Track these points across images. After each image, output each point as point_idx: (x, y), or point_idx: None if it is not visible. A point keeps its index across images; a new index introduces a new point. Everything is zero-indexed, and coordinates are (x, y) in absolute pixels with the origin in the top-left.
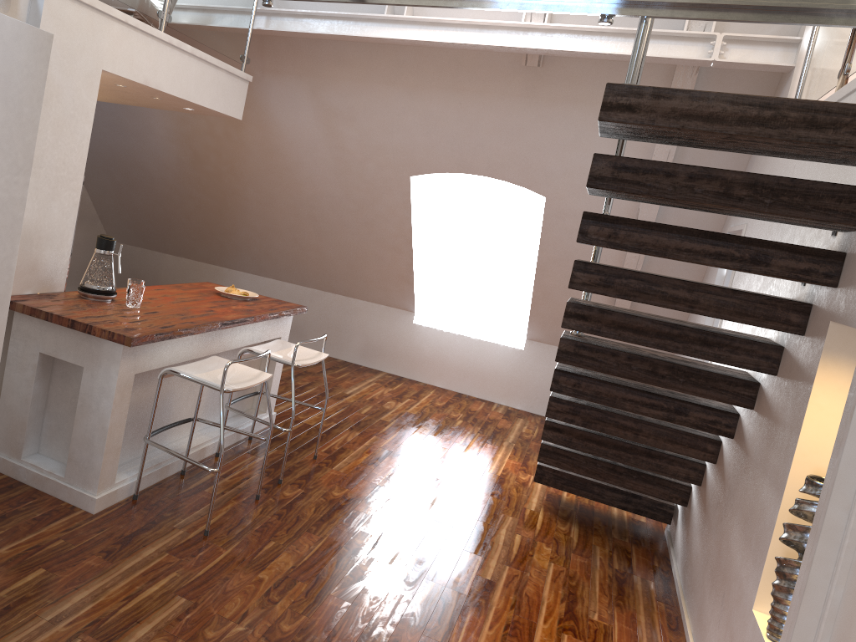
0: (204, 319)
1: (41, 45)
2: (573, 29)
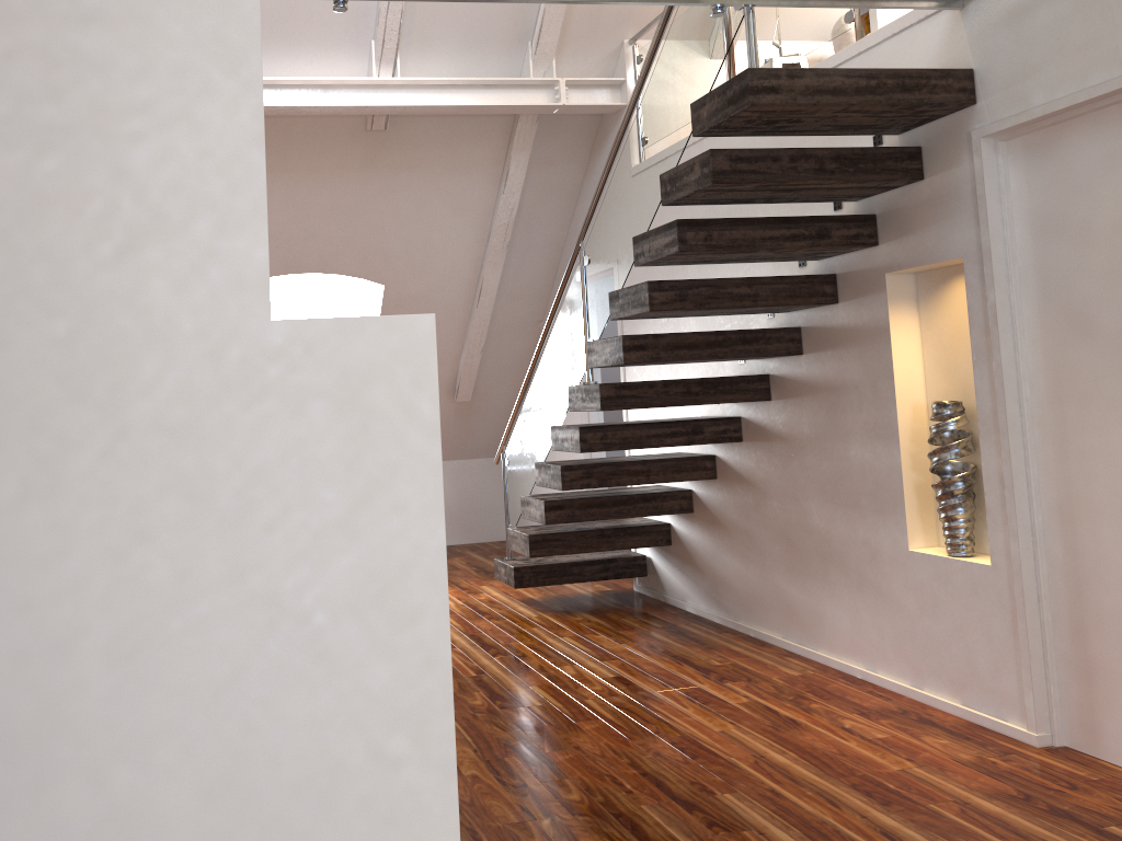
0: None
1: None
2: (425, 83)
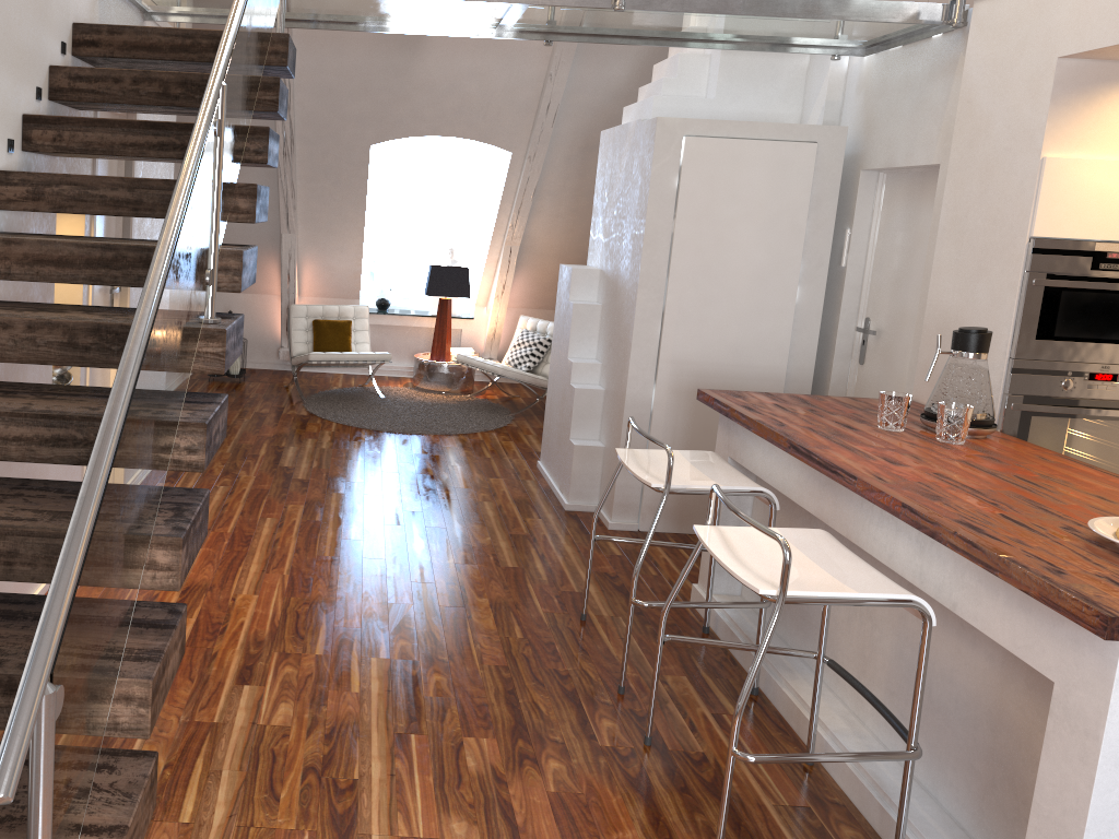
0: (805, 436)
1: (653, 128)
2: None
